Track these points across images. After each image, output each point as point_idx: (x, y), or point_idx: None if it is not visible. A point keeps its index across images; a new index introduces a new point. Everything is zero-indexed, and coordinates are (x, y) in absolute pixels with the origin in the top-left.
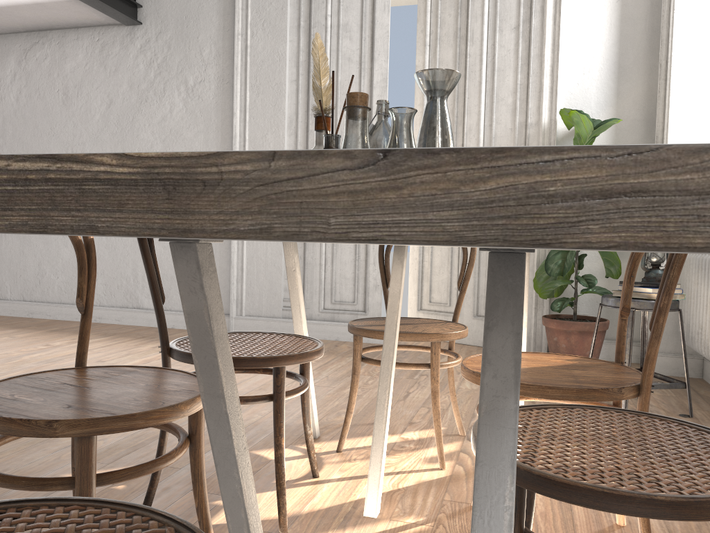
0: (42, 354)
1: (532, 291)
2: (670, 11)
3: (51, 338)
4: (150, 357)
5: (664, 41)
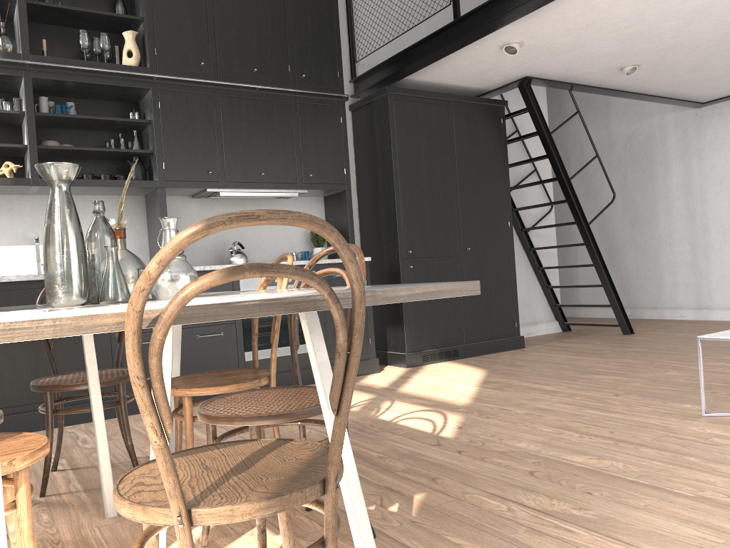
0: None
1: None
2: None
3: None
4: None
5: None
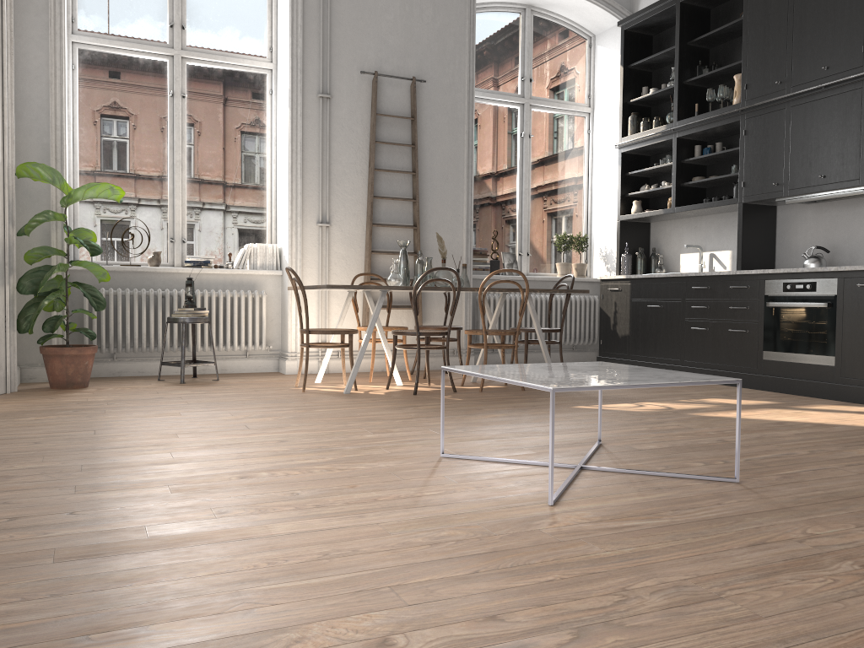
0: (302, 459)
1: (7, 331)
2: (64, 111)
3: (187, 494)
4: (227, 438)
5: (54, 128)
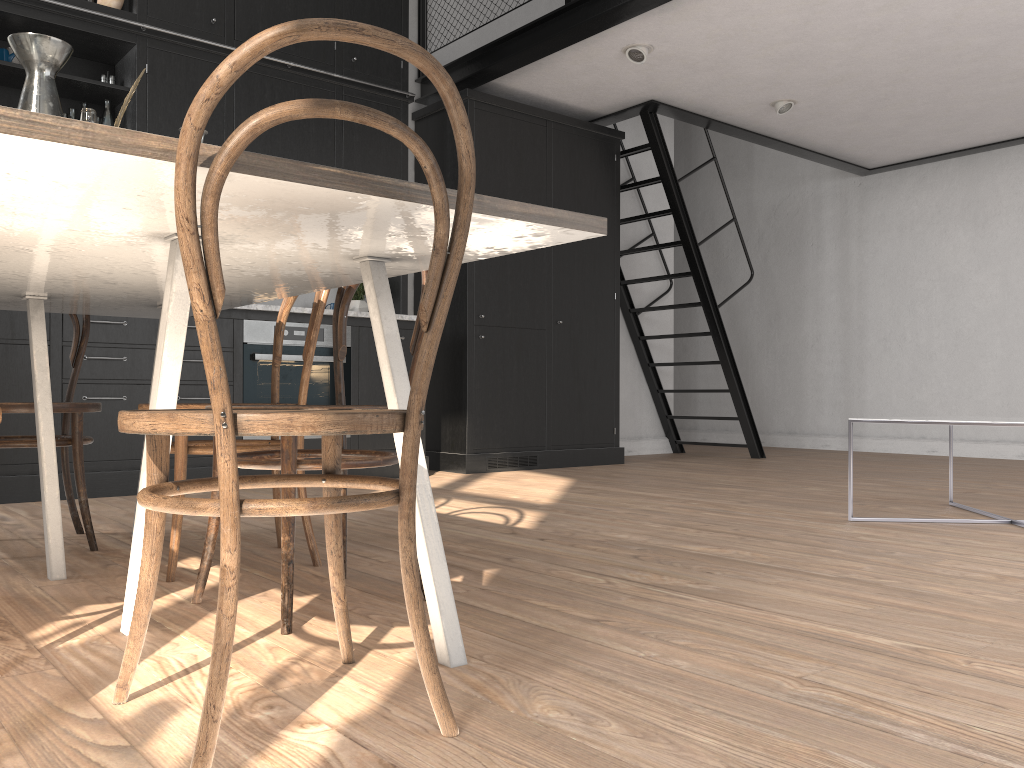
0: None
1: None
2: None
3: None
4: None
5: None
